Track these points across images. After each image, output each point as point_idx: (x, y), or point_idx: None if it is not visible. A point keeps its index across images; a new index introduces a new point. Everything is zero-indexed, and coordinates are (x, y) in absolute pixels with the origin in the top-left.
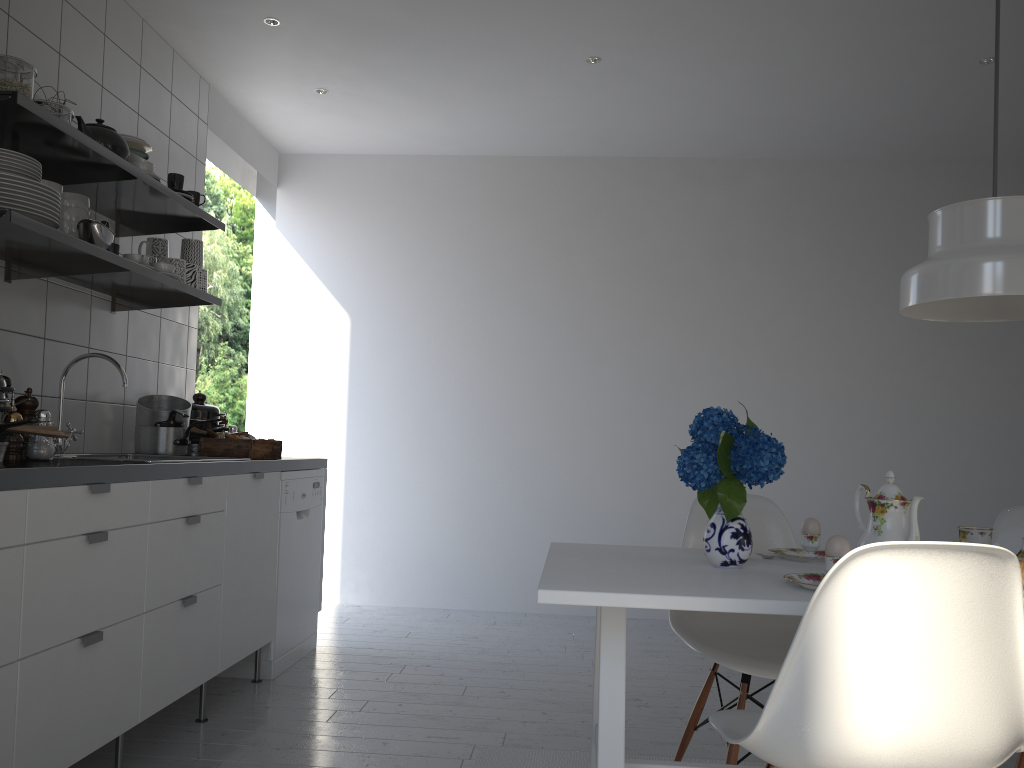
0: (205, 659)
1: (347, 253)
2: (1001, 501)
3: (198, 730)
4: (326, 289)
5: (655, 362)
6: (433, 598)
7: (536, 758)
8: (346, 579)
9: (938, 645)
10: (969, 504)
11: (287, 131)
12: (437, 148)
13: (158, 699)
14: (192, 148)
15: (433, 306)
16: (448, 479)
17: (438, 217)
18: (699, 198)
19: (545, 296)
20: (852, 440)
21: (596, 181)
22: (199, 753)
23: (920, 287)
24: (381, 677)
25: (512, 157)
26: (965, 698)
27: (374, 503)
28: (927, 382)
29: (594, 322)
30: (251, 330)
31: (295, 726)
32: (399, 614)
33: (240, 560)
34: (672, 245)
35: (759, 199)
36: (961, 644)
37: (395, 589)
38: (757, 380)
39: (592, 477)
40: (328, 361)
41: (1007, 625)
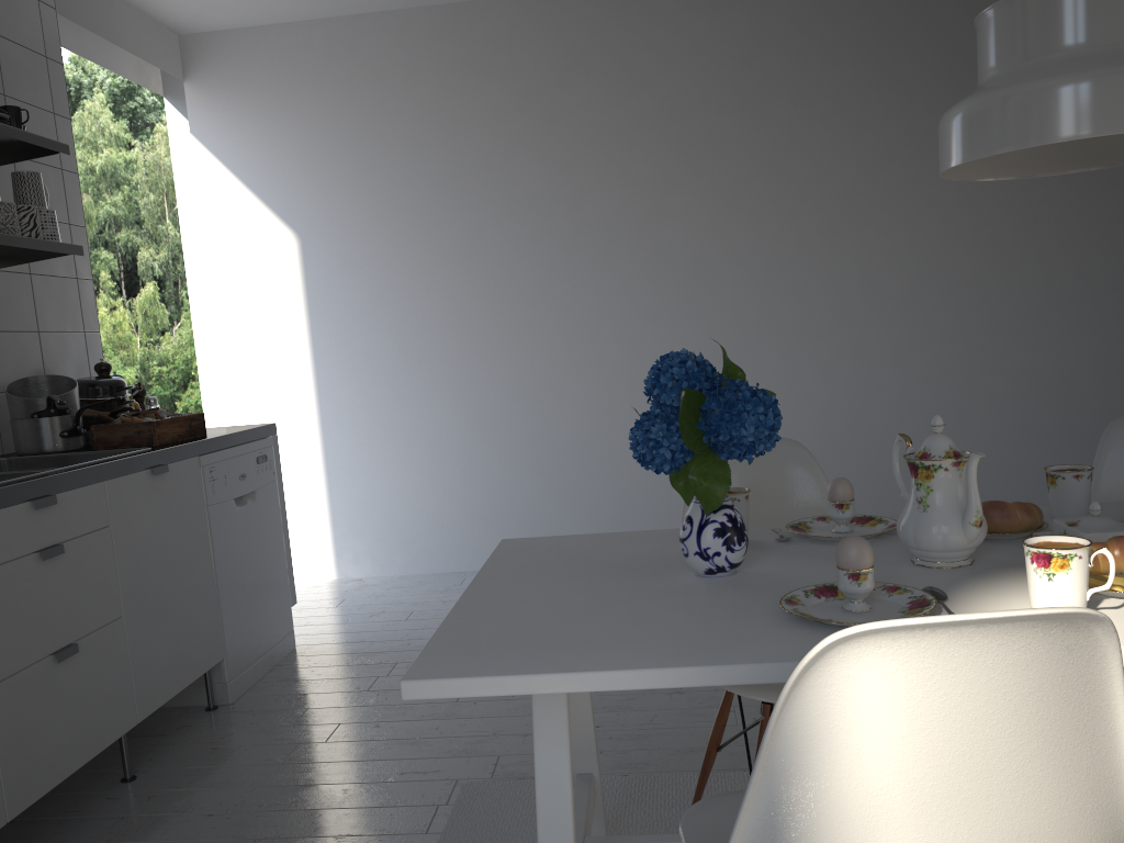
0: (111, 713)
1: (283, 155)
2: (1117, 372)
3: (120, 795)
4: (264, 204)
5: (678, 248)
6: (445, 561)
7: (529, 795)
8: (342, 550)
9: (985, 763)
10: (1078, 380)
11: (176, 4)
12: (373, 3)
13: (37, 784)
14: (37, 44)
15: (398, 210)
16: (444, 421)
17: (388, 94)
18: (714, 28)
19: (534, 181)
20: (929, 318)
21: (581, 22)
22: (111, 833)
23: (964, 137)
24: (364, 685)
25: (471, 3)
26: (1035, 833)
27: (361, 459)
28: (1019, 234)
29: (598, 207)
30: (186, 266)
31: (241, 775)
32: (405, 586)
33: (149, 580)
34: (686, 95)
35: (791, 20)
36: (1023, 756)
37: (400, 556)
38: (807, 256)
39: (616, 399)
40: (281, 294)
41: (1099, 713)
